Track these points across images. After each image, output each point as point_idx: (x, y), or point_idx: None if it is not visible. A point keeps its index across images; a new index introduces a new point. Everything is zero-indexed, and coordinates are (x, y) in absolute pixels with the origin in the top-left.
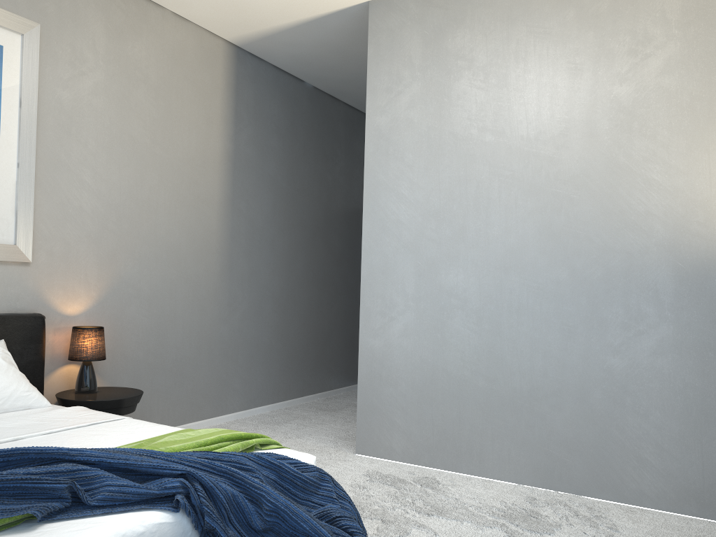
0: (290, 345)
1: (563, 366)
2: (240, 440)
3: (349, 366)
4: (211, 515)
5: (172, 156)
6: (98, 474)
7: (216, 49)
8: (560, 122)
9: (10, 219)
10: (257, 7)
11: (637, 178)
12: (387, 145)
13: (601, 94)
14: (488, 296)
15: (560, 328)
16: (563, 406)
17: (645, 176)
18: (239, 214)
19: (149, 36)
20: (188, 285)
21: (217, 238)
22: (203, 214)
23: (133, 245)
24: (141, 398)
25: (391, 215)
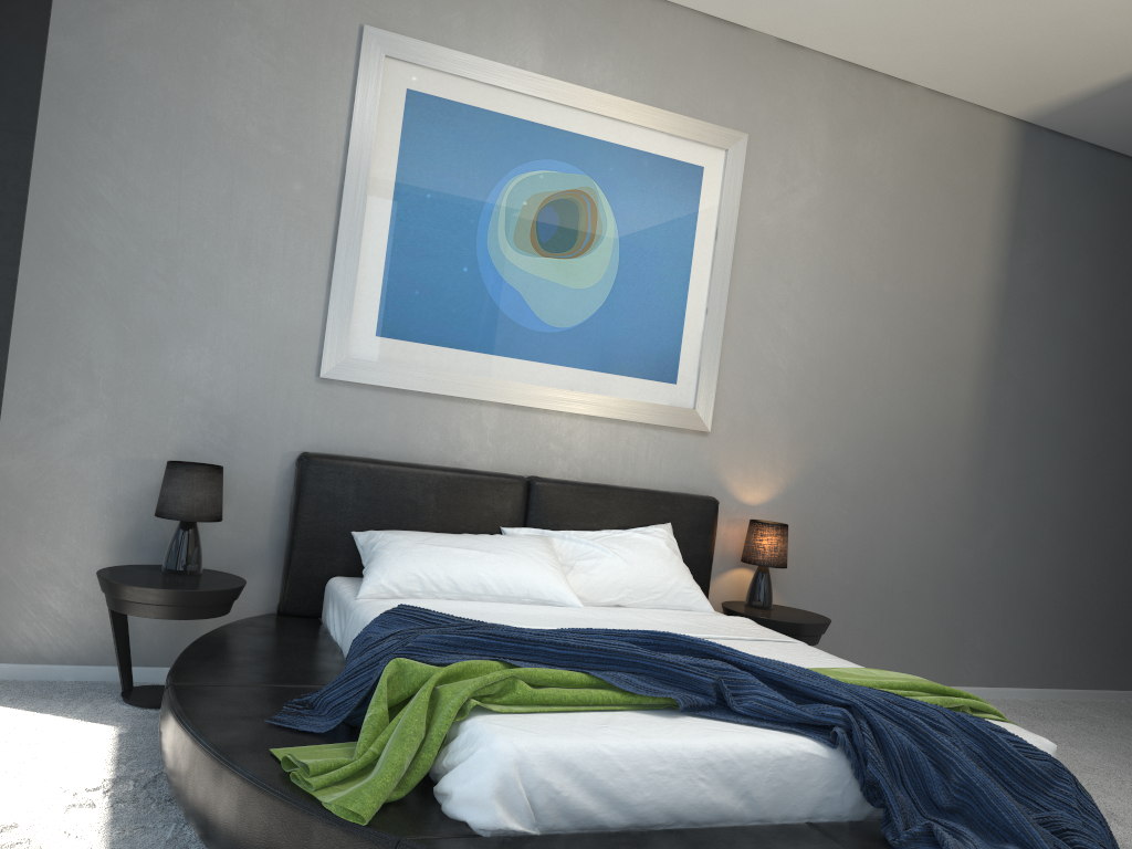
0: (1081, 600)
1: None
2: (941, 696)
3: None
4: (875, 763)
5: (906, 294)
6: (748, 679)
7: (990, 132)
8: None
9: (691, 377)
10: (1059, 62)
11: None
12: None
13: None
14: None
15: None
16: None
17: None
18: (1006, 380)
19: (888, 128)
20: (913, 482)
21: (965, 416)
22: (946, 378)
23: (838, 419)
24: (830, 633)
25: None
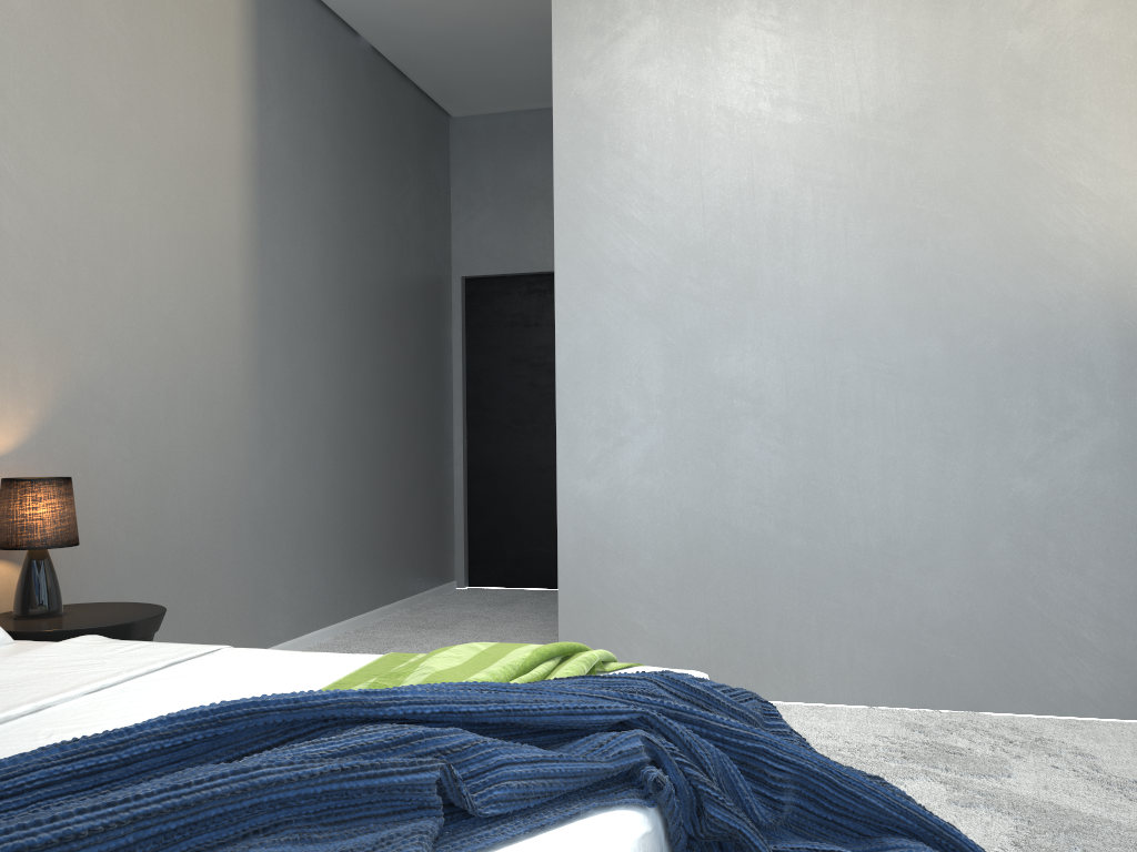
0: (355, 517)
1: (940, 500)
2: (559, 658)
3: (436, 551)
4: (724, 804)
5: (159, 141)
6: (470, 741)
7: None
8: (918, 91)
9: None
10: None
11: (1052, 184)
12: (598, 129)
13: (987, 44)
14: (802, 391)
15: (932, 437)
16: (943, 567)
17: (1064, 180)
18: (272, 268)
19: None
20: (196, 400)
21: (239, 312)
22: (215, 262)
23: (99, 315)
24: None
25: (611, 255)
